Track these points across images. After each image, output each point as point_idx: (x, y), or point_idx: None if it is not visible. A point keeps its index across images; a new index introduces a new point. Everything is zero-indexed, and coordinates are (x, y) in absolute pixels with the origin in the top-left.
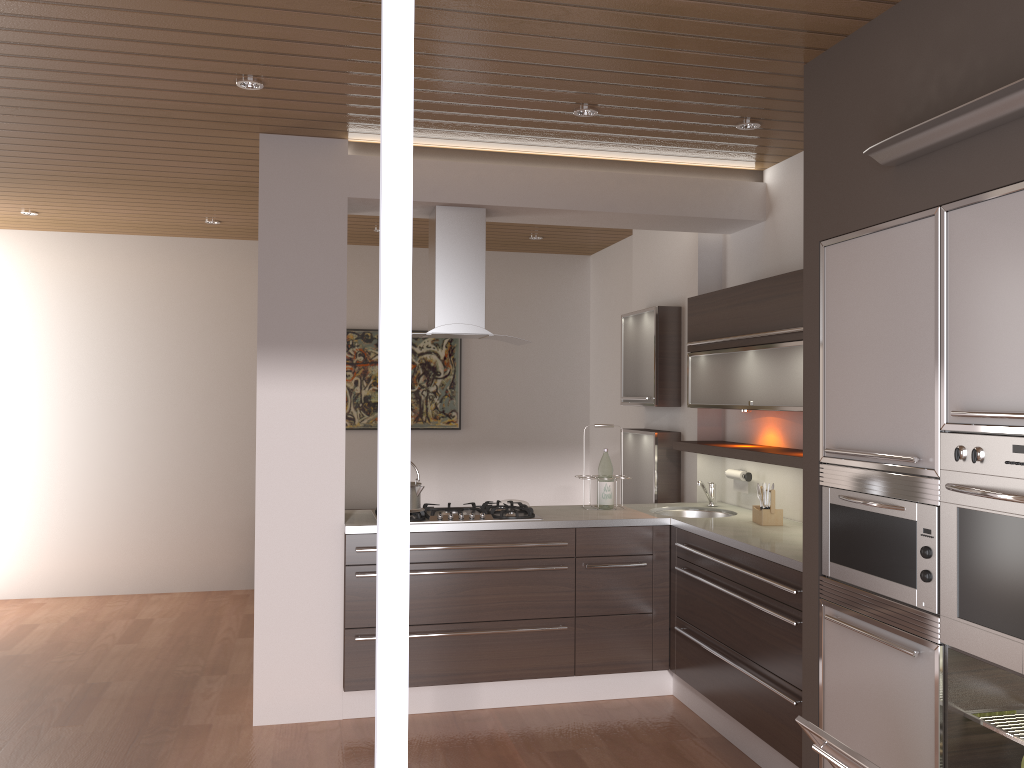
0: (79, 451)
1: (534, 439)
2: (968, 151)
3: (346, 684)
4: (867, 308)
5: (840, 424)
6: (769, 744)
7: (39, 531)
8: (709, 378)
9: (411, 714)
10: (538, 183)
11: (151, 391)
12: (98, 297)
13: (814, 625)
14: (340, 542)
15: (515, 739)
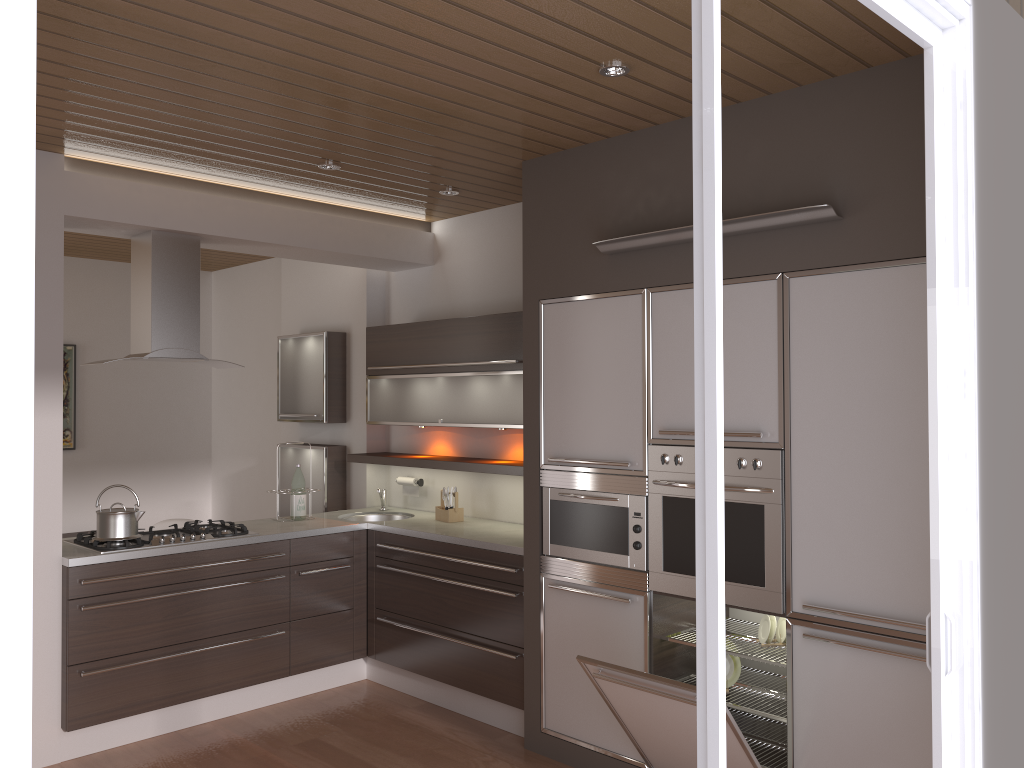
0: None
1: (156, 456)
2: (669, 254)
3: (70, 724)
4: (584, 354)
5: (559, 439)
6: (486, 696)
7: None
8: (393, 399)
9: (134, 742)
10: (252, 217)
11: None
12: None
13: (536, 594)
14: (57, 576)
15: (257, 741)
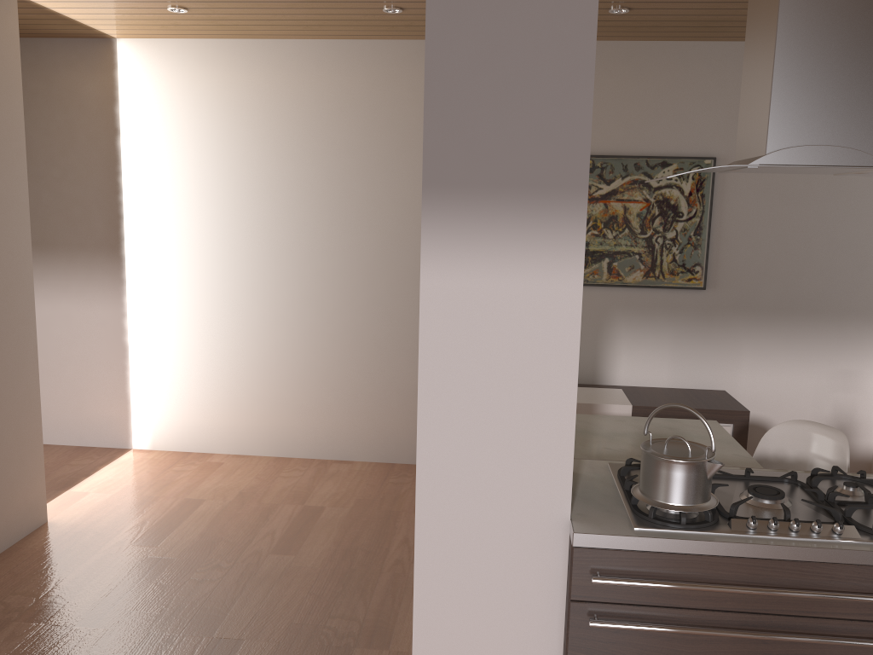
0: (255, 298)
1: (807, 306)
2: None
3: None
4: None
5: None
6: None
7: (217, 383)
8: None
9: None
10: None
11: (329, 231)
12: (270, 118)
13: None
14: (561, 551)
15: None
